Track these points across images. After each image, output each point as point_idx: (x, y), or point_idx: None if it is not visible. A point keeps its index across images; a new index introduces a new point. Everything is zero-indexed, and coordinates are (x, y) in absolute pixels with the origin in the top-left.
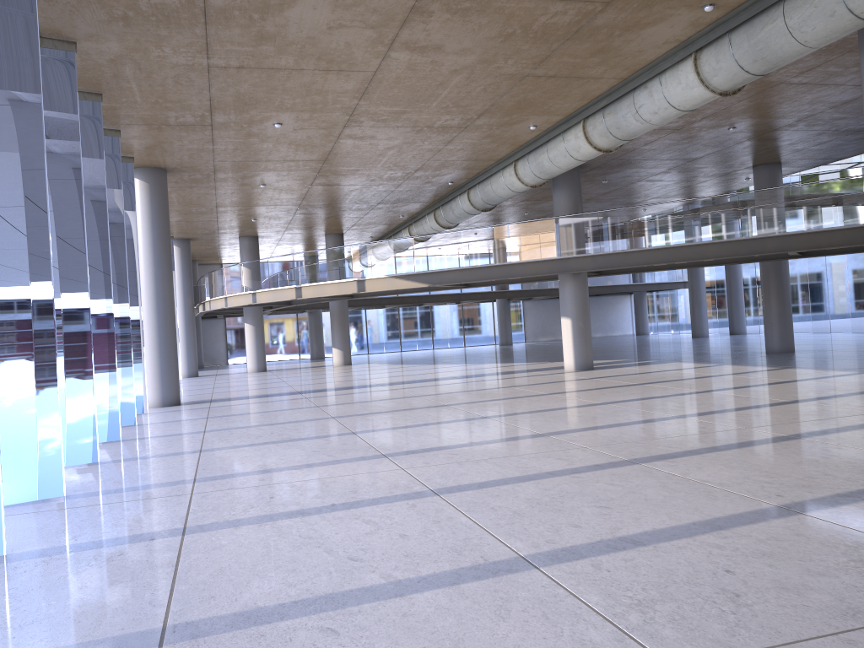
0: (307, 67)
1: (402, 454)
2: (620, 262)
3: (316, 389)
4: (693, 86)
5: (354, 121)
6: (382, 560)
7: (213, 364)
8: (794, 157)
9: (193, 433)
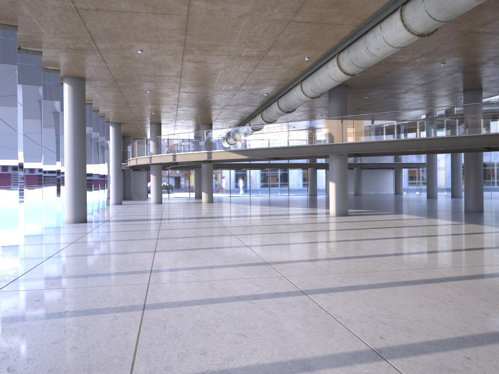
0: (141, 11)
1: (163, 271)
2: (365, 149)
3: (173, 217)
4: (400, 30)
5: (188, 50)
6: (27, 373)
7: (139, 197)
8: (490, 85)
9: (65, 243)
